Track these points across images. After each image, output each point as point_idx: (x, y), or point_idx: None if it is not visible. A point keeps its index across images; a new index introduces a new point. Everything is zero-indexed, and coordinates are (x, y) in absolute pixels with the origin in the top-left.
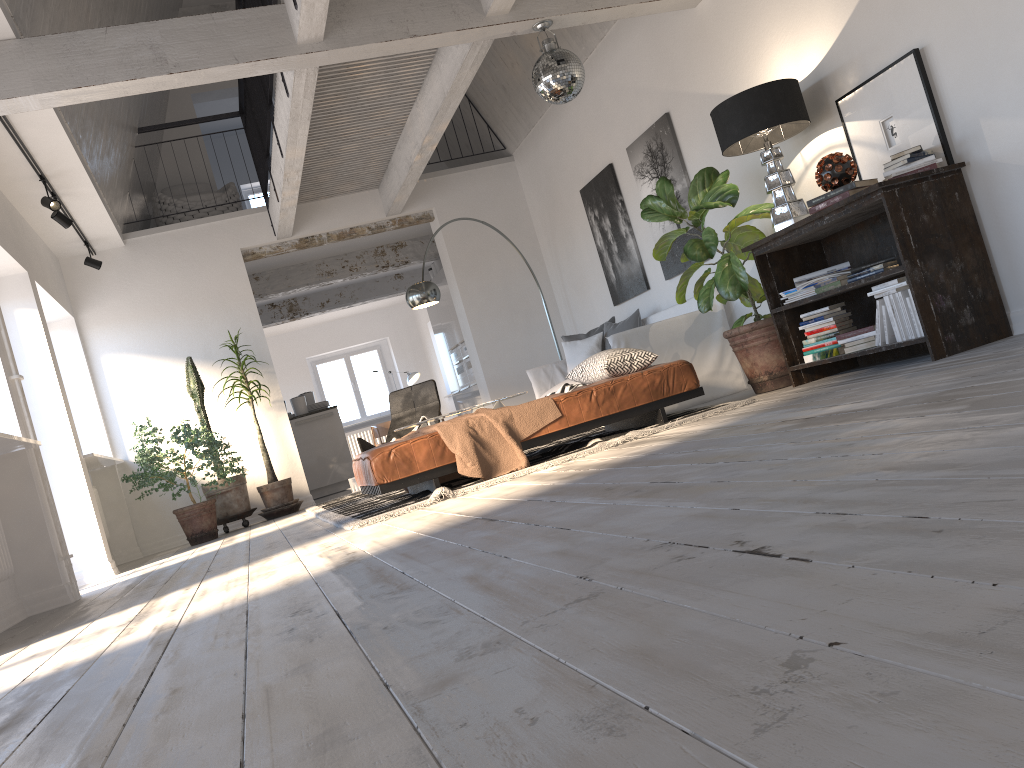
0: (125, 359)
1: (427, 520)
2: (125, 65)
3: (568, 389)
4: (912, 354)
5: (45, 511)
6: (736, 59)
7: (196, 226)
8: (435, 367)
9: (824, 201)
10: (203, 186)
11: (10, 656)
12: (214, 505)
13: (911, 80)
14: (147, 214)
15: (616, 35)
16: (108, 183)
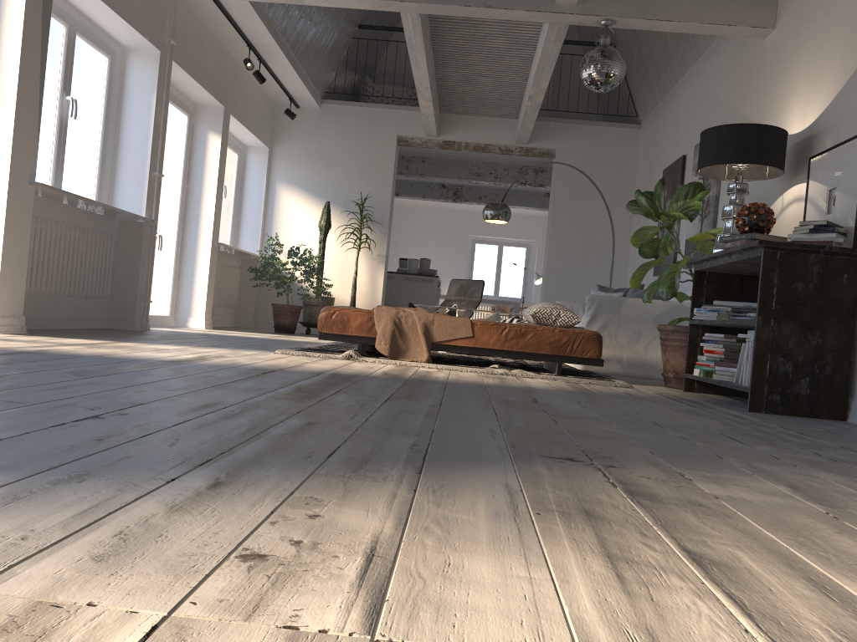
0: (291, 188)
1: (285, 363)
2: None
3: (515, 321)
4: None
5: (143, 266)
6: (773, 95)
7: (372, 108)
8: None
9: (731, 241)
10: (404, 80)
11: (10, 336)
12: (299, 311)
13: (855, 159)
14: (358, 90)
15: (718, 45)
16: (310, 60)
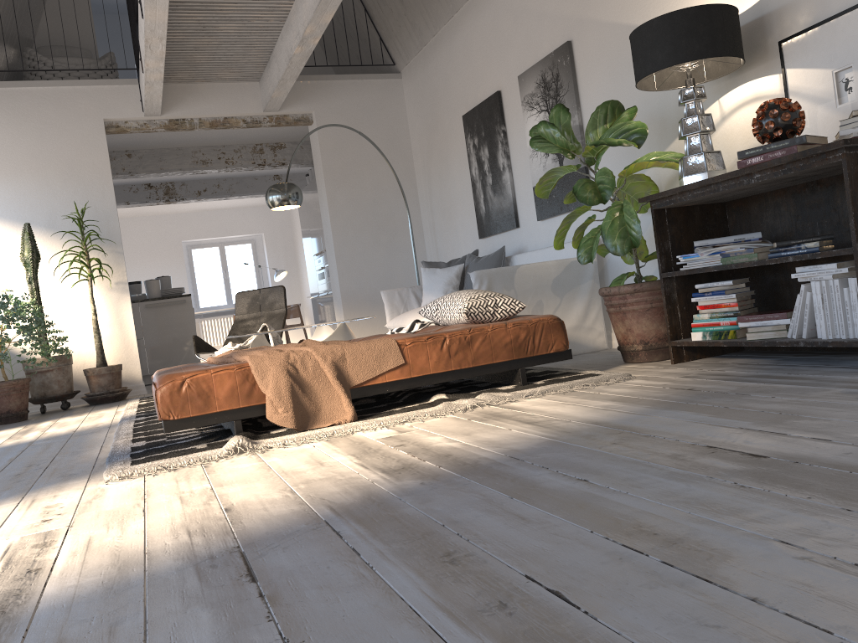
0: None
1: (186, 508)
2: None
3: (418, 327)
4: (815, 349)
5: None
6: None
7: (58, 87)
8: (303, 268)
9: (760, 154)
10: (82, 51)
11: None
12: (27, 385)
13: None
14: (18, 70)
15: None
16: None
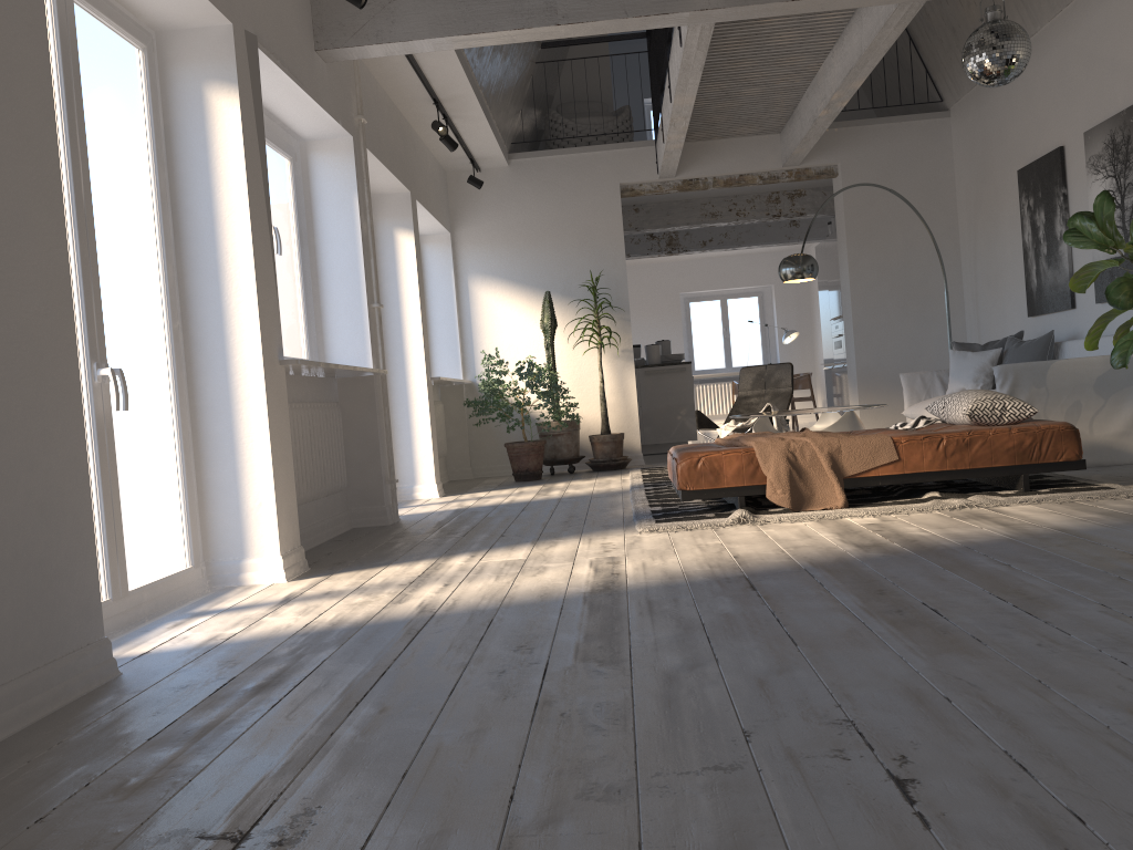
0: (489, 282)
1: (705, 553)
2: (515, 13)
3: (923, 423)
4: None
5: (381, 435)
6: None
7: (580, 154)
8: (818, 328)
9: None
10: (599, 106)
11: (313, 584)
12: (543, 447)
13: None
14: (539, 130)
15: None
16: (500, 105)
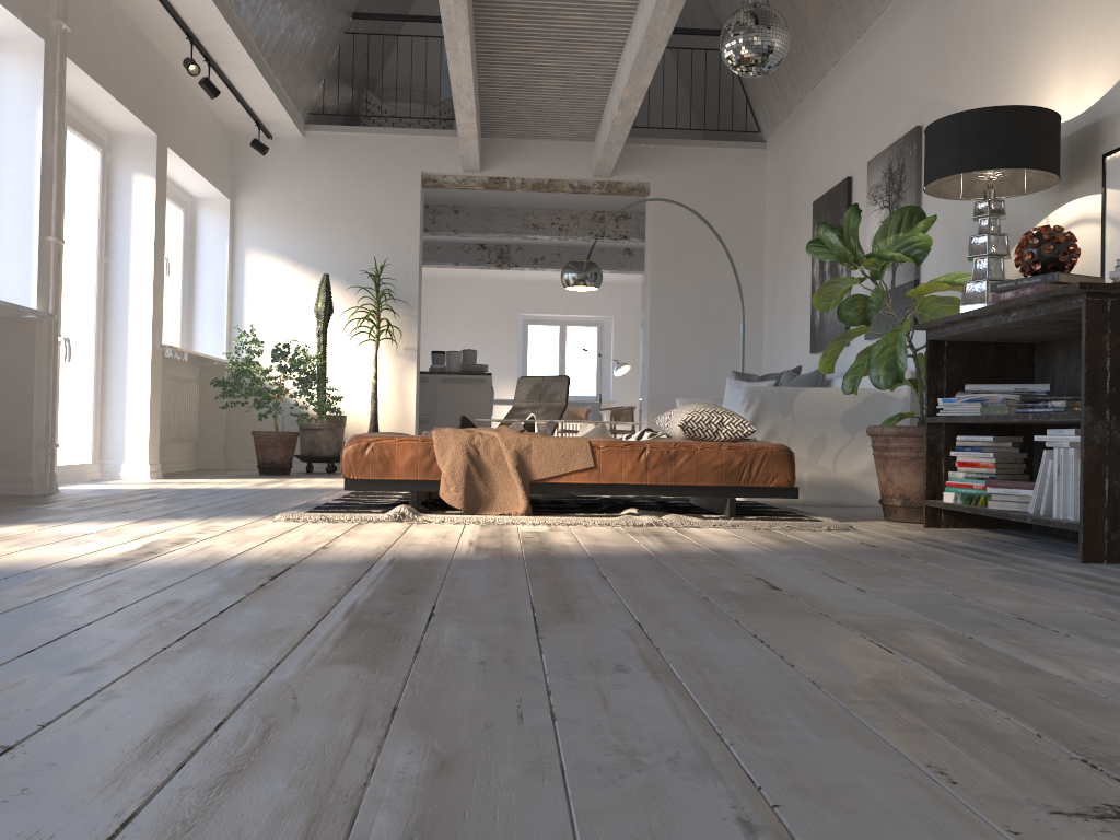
0: (268, 258)
1: (300, 542)
2: None
3: (647, 436)
4: None
5: (40, 390)
6: (1010, 71)
7: (382, 135)
8: None
9: (1013, 289)
10: (422, 95)
11: None
12: (294, 439)
13: None
14: (356, 111)
15: (895, 13)
16: (286, 63)
